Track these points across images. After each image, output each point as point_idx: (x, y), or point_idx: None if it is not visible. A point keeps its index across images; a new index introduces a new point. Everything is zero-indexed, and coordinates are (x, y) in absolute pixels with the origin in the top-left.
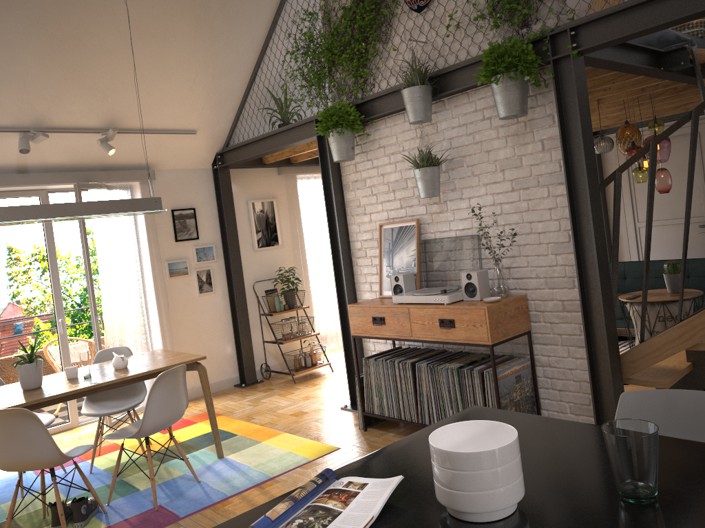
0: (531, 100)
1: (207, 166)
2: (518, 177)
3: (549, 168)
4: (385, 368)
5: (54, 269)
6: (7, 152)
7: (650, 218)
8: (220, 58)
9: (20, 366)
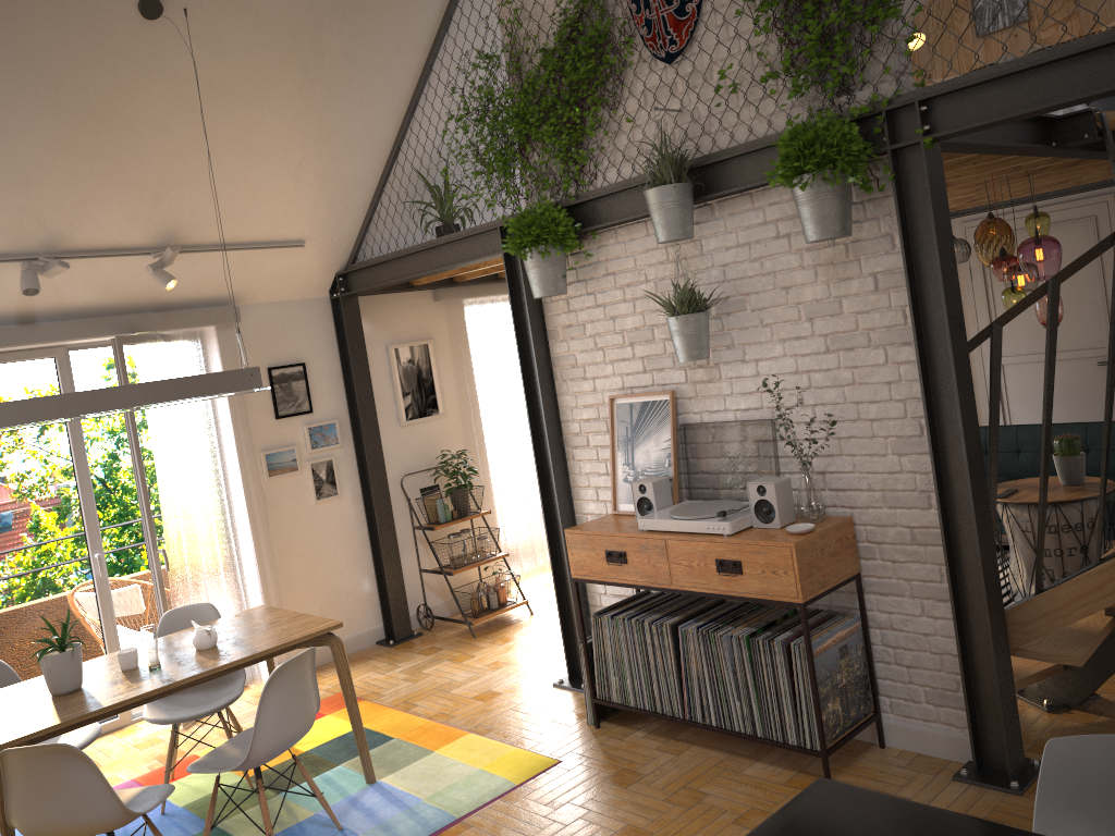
0: (856, 209)
1: (322, 294)
2: (835, 330)
3: (886, 319)
4: (629, 631)
5: (84, 473)
6: (1, 292)
7: (1050, 399)
8: (342, 126)
9: (47, 657)
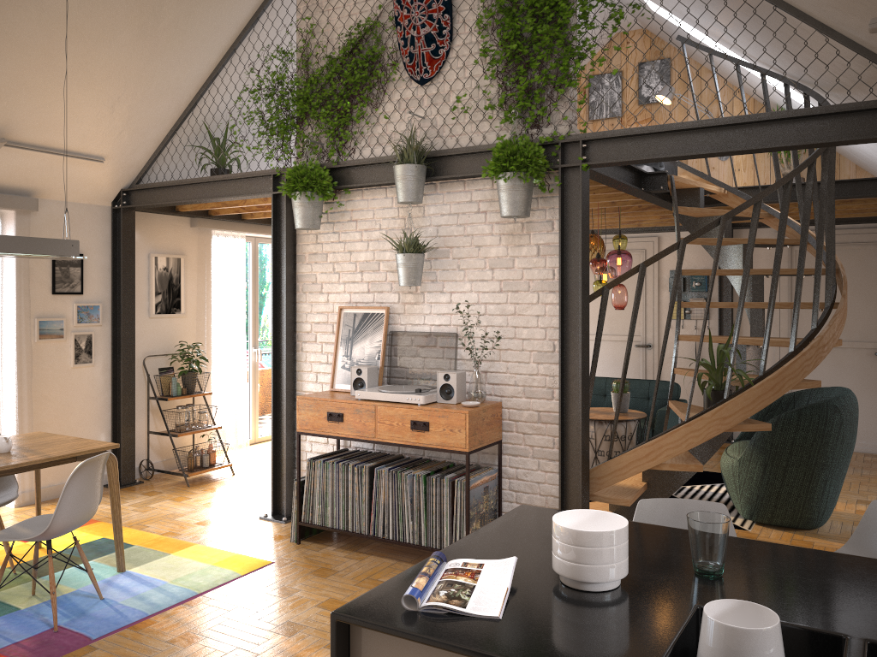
0: (532, 202)
1: (105, 204)
2: (508, 278)
3: (541, 274)
4: (336, 471)
5: None
6: None
7: (632, 337)
8: (158, 77)
9: None
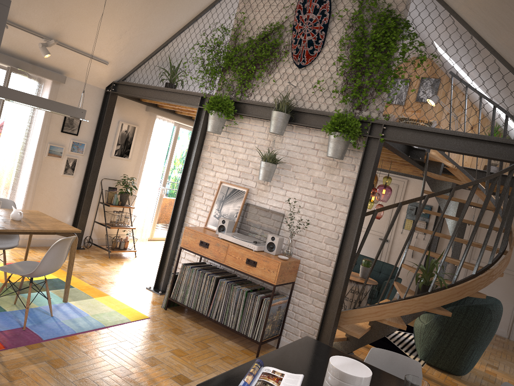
0: (346, 151)
1: (102, 87)
2: (321, 191)
3: (341, 194)
4: (197, 275)
5: None
6: None
7: (384, 243)
8: (150, 25)
9: None
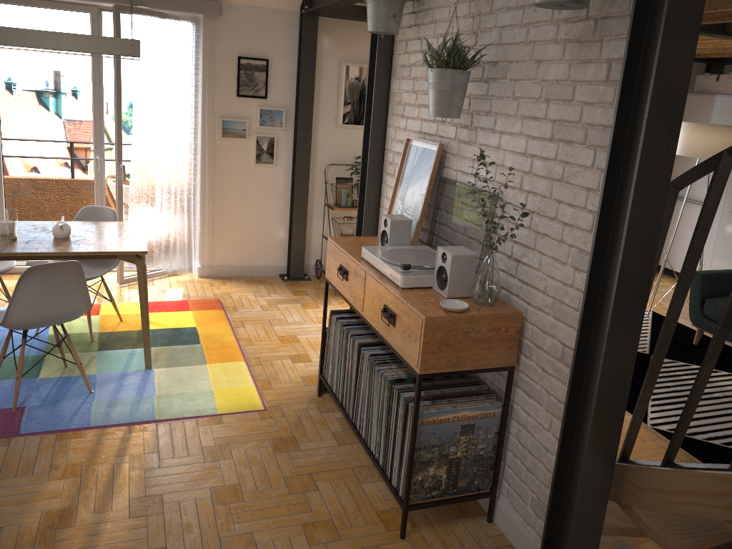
0: None
1: (295, 9)
2: (563, 118)
3: (605, 117)
4: (341, 335)
5: (97, 100)
6: None
7: None
8: None
9: None
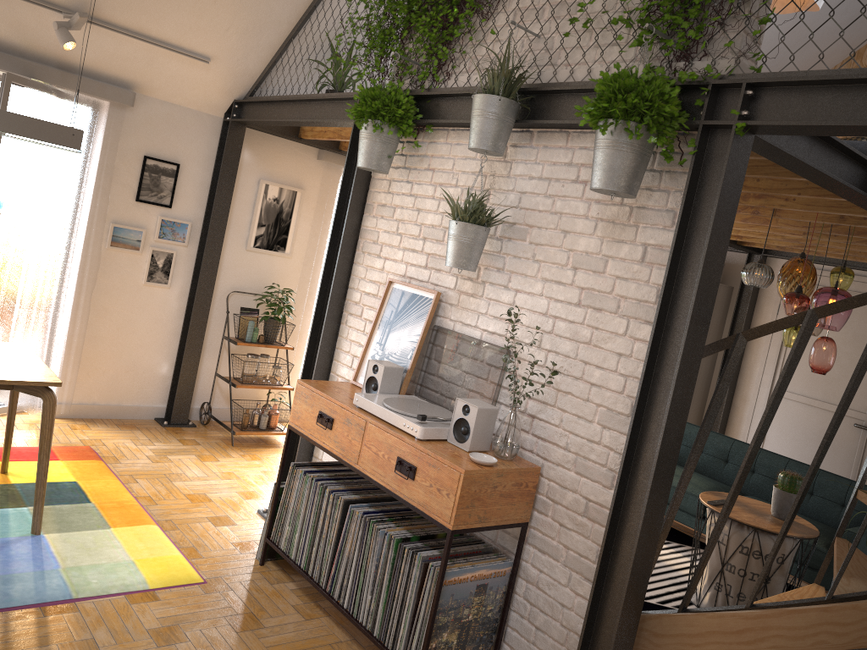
0: (653, 177)
1: (218, 114)
2: (592, 287)
3: (640, 292)
4: (313, 491)
5: None
6: None
7: (765, 429)
8: None
9: None
